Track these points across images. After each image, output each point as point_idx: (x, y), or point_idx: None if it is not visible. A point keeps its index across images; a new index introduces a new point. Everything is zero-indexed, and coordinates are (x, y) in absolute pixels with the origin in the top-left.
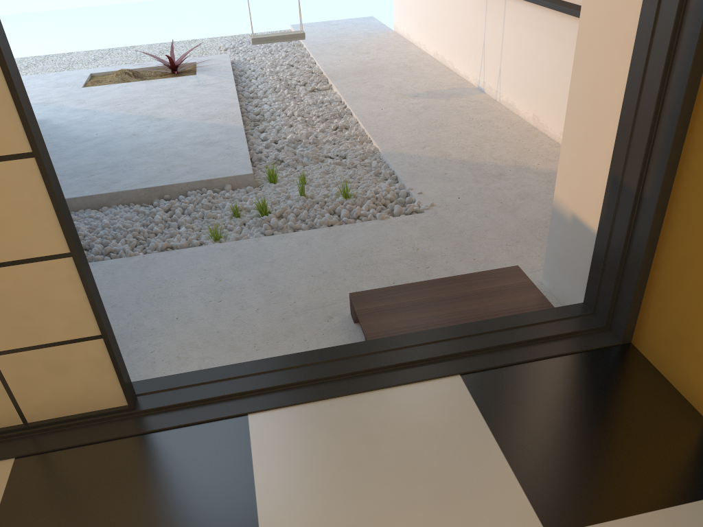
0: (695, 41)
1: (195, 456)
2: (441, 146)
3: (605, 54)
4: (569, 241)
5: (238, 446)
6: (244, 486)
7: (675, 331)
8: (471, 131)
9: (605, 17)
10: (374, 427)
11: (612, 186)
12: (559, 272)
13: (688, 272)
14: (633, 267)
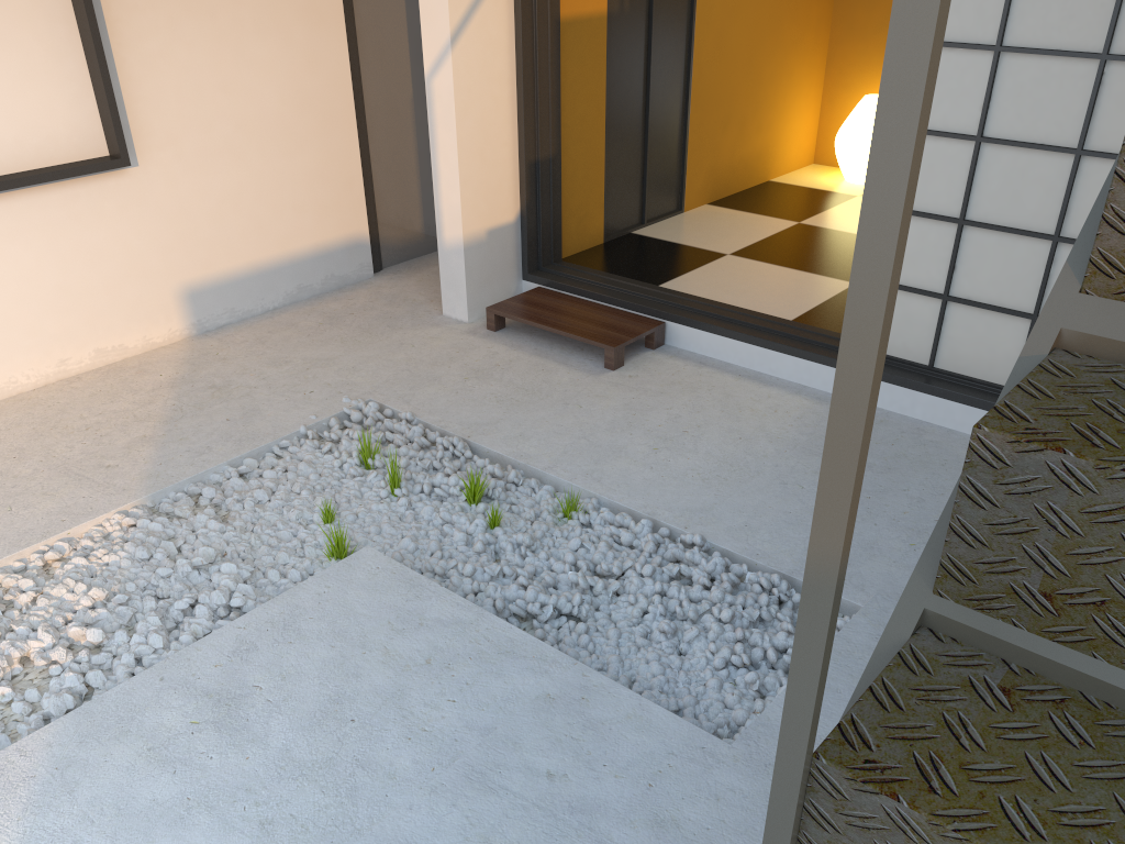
0: (559, 52)
1: (839, 321)
2: (98, 453)
3: (485, 93)
4: (489, 254)
5: (811, 315)
6: (826, 305)
7: (578, 218)
8: (4, 449)
9: (479, 68)
10: (734, 293)
11: (530, 170)
12: (486, 290)
13: (575, 180)
14: (557, 205)
